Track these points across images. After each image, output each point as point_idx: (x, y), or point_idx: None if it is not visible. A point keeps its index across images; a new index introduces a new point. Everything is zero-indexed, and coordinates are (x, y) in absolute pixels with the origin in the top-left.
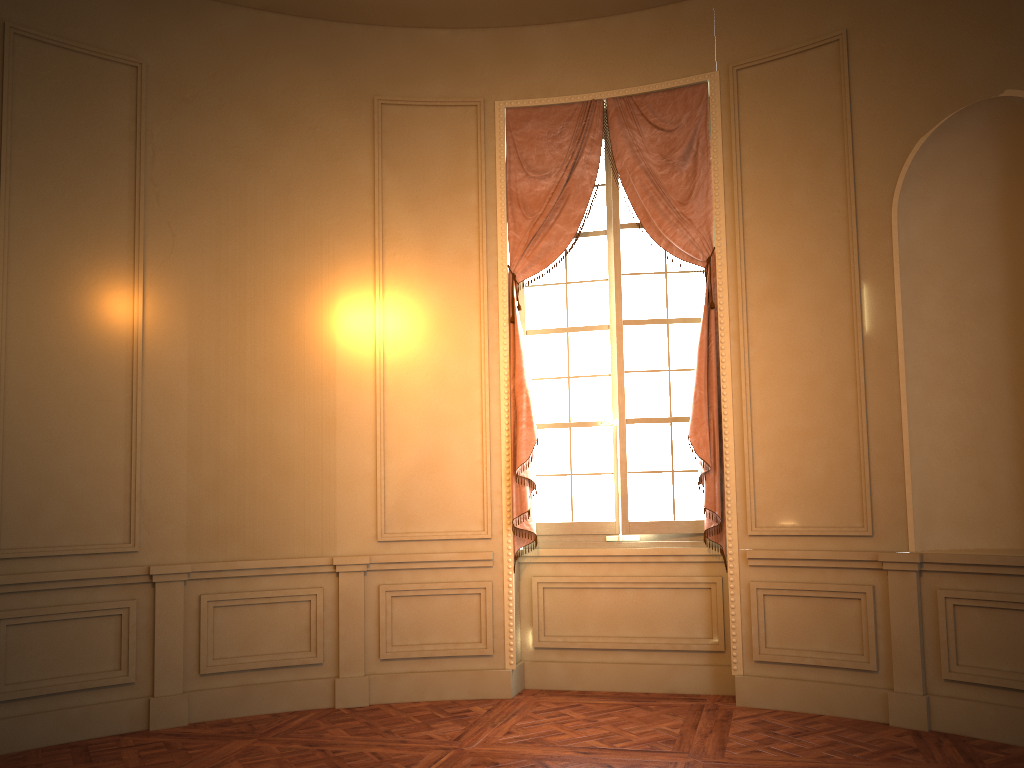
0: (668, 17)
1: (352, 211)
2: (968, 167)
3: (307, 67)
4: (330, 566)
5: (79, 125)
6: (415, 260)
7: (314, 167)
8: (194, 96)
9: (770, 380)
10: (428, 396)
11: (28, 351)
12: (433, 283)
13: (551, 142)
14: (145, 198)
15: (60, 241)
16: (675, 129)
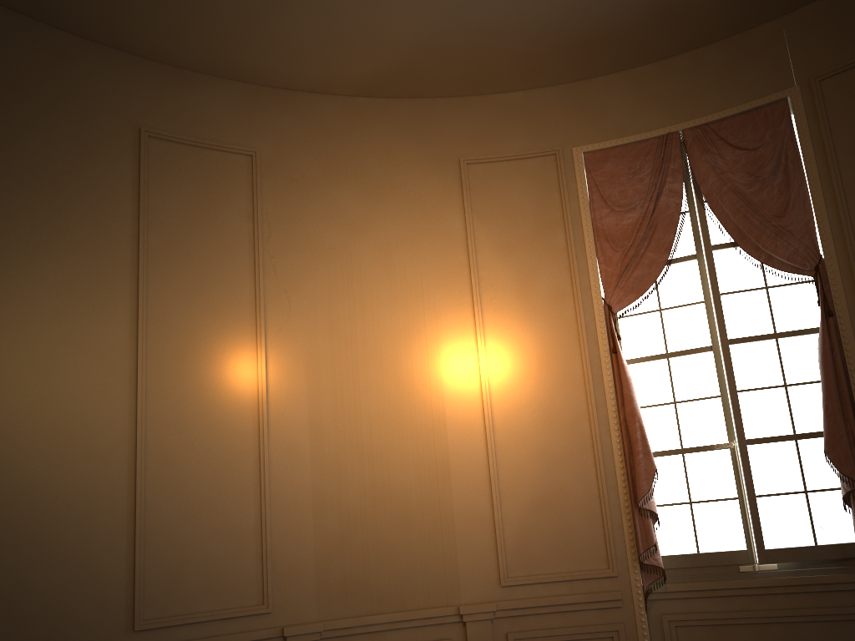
0: (736, 46)
1: (448, 263)
2: None
3: (398, 140)
4: (456, 616)
5: (204, 210)
6: (511, 302)
7: (410, 227)
8: (301, 175)
9: None
10: (537, 433)
11: (165, 420)
12: (531, 322)
13: (632, 177)
14: (263, 269)
15: (191, 315)
16: (760, 146)
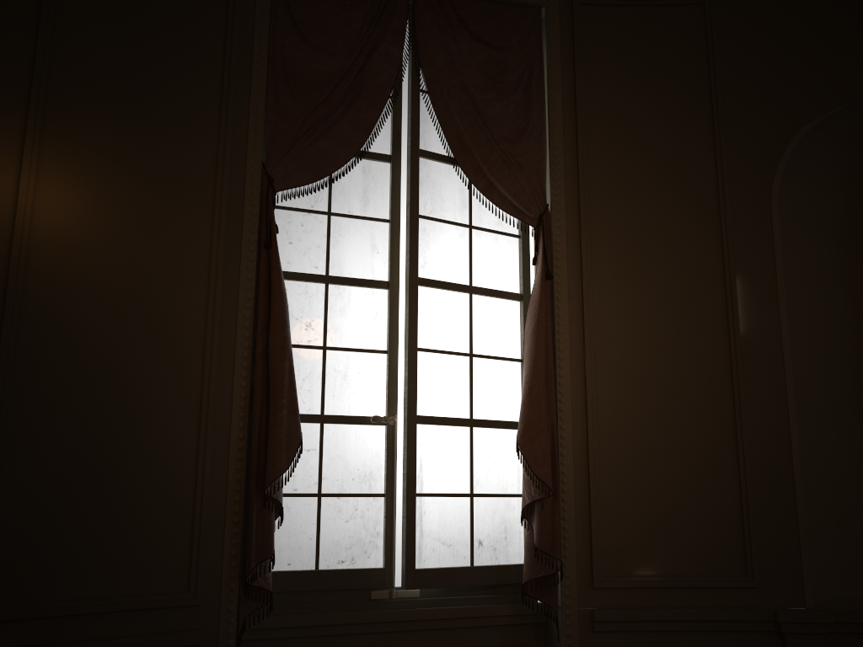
0: None
1: None
2: (819, 174)
3: None
4: None
5: None
6: (107, 109)
7: None
8: None
9: (621, 380)
10: (106, 344)
11: None
12: (136, 155)
13: (339, 11)
14: None
15: None
16: (506, 48)
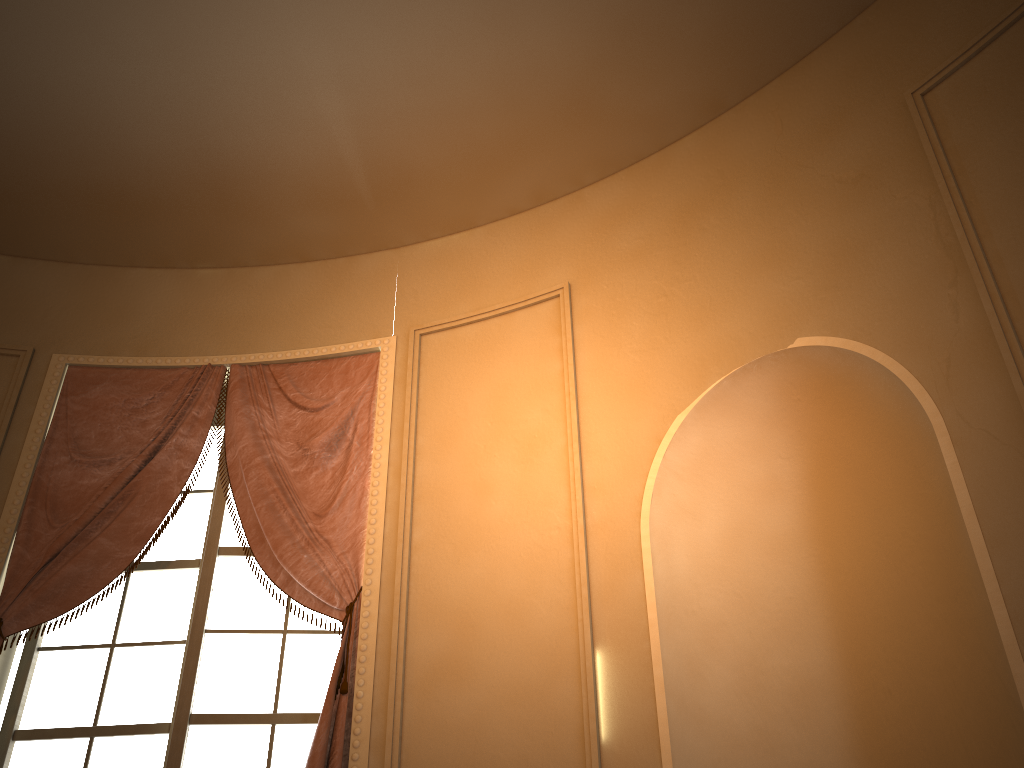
0: (336, 271)
1: None
2: (754, 470)
3: None
4: None
5: None
6: None
7: None
8: None
9: None
10: None
11: None
12: None
13: (129, 416)
14: None
15: None
16: (323, 407)
